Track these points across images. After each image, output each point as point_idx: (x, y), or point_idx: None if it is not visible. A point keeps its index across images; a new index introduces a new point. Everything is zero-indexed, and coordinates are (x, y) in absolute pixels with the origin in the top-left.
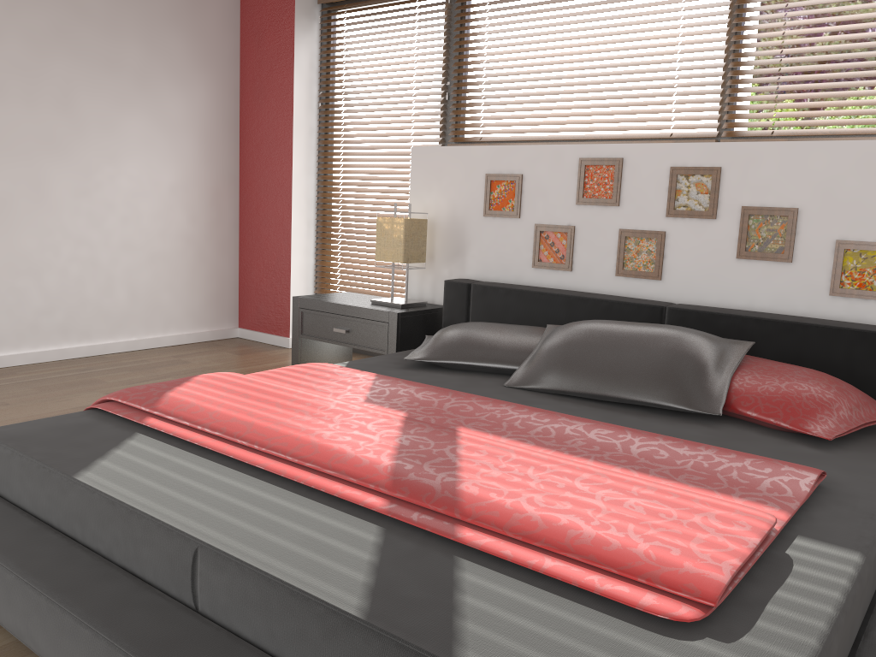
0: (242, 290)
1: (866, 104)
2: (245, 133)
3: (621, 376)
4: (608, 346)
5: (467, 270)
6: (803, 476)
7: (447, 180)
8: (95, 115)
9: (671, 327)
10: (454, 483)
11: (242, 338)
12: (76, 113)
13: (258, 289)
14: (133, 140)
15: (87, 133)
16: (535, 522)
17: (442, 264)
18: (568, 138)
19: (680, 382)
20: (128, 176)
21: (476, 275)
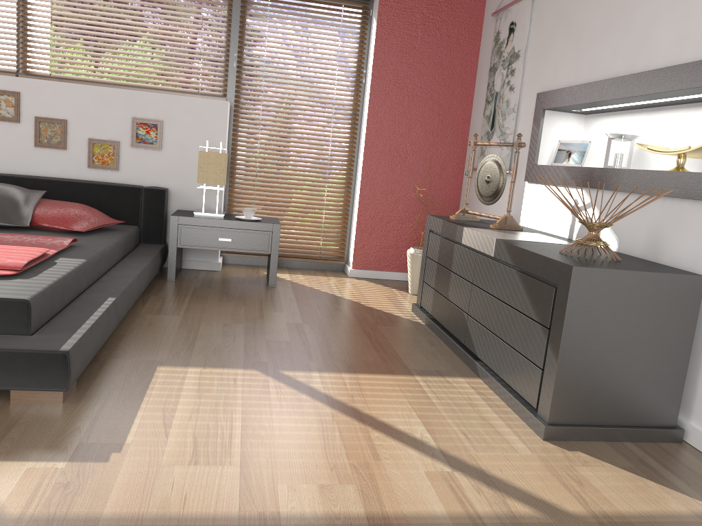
0: None
1: (100, 66)
2: None
3: None
4: None
5: None
6: (66, 240)
7: None
8: None
9: None
10: None
11: None
12: None
13: None
14: None
15: None
16: None
17: None
18: None
19: (4, 211)
20: None
21: None
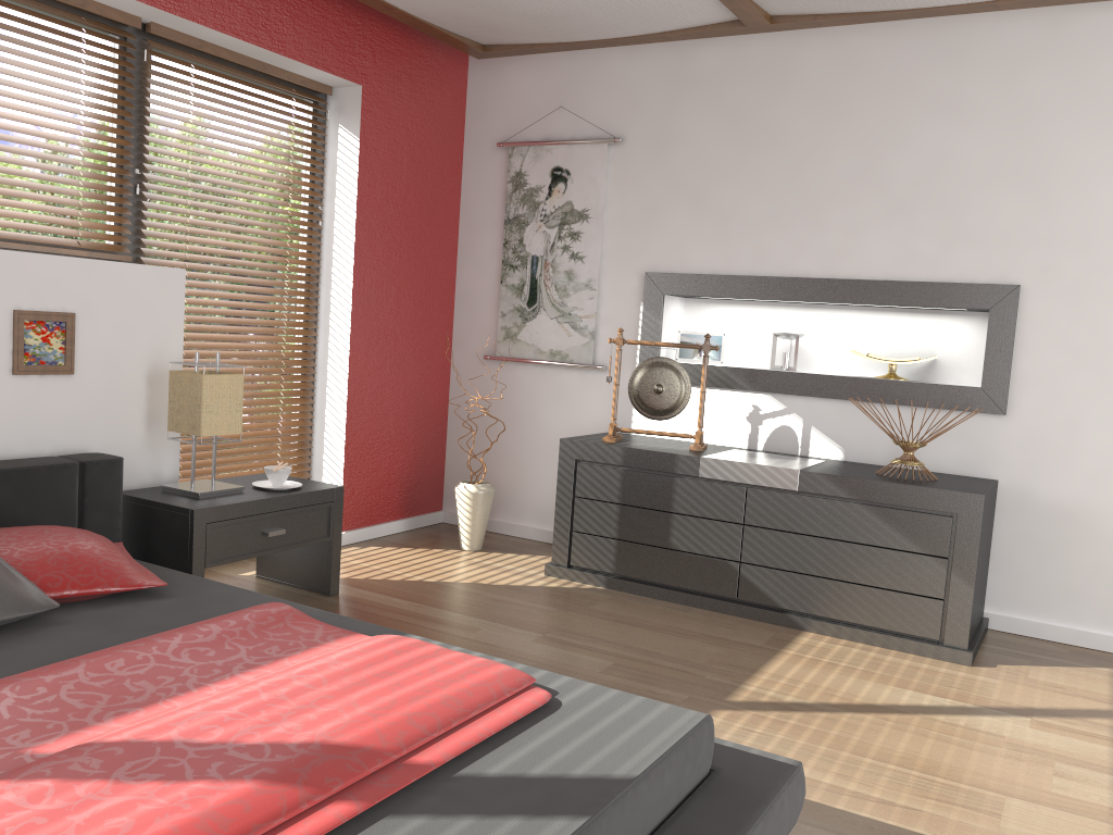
0: None
1: None
2: None
3: None
4: None
5: None
6: (291, 610)
7: None
8: None
9: None
10: (329, 745)
11: None
12: None
13: None
14: None
15: None
16: (424, 715)
17: None
18: None
19: None
20: None
21: None
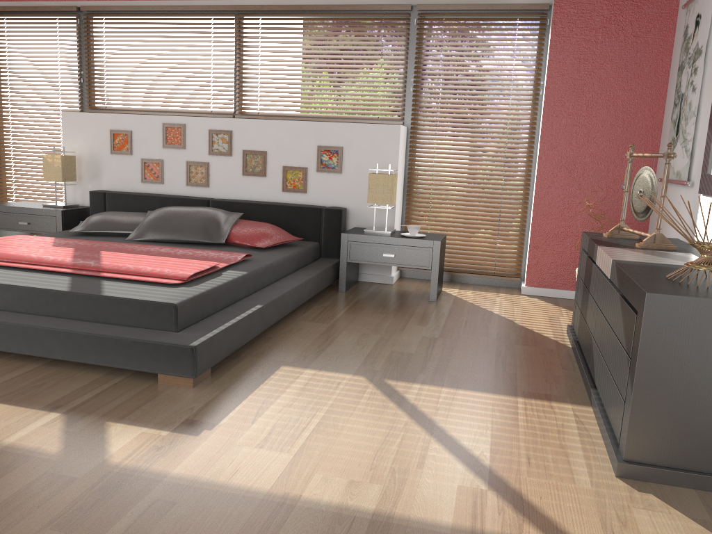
0: None
1: (296, 102)
2: None
3: (181, 230)
4: (176, 217)
5: (103, 185)
6: (240, 255)
7: (86, 132)
8: None
9: (205, 207)
10: (99, 262)
11: None
12: None
13: None
14: None
15: None
16: (130, 268)
17: (87, 182)
18: (158, 110)
19: (207, 231)
20: None
21: (109, 187)
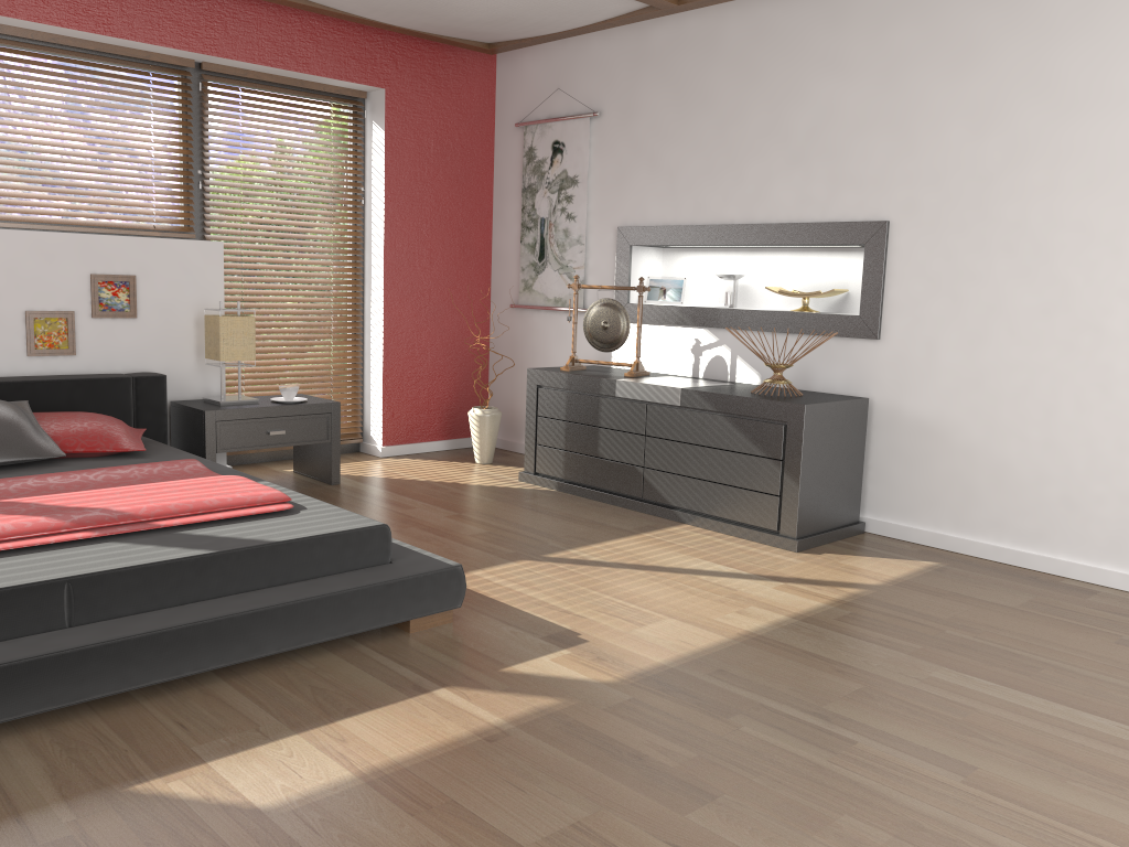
0: None
1: (2, 195)
2: None
3: None
4: None
5: None
6: (195, 463)
7: None
8: None
9: None
10: (107, 509)
11: None
12: None
13: None
14: None
15: None
16: (183, 505)
17: None
18: None
19: (23, 439)
20: None
21: None
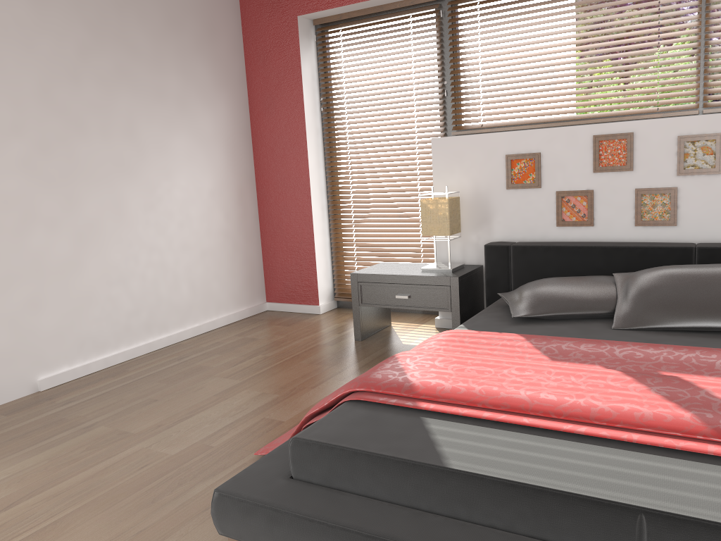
0: (267, 270)
1: None
2: (258, 139)
3: (720, 310)
4: (697, 287)
5: (494, 234)
6: None
7: (468, 162)
8: (152, 139)
9: None
10: None
11: (272, 310)
12: (139, 139)
13: (283, 268)
14: (180, 156)
15: (148, 155)
16: None
17: (470, 231)
18: (564, 118)
19: None
20: (180, 187)
21: (503, 237)
